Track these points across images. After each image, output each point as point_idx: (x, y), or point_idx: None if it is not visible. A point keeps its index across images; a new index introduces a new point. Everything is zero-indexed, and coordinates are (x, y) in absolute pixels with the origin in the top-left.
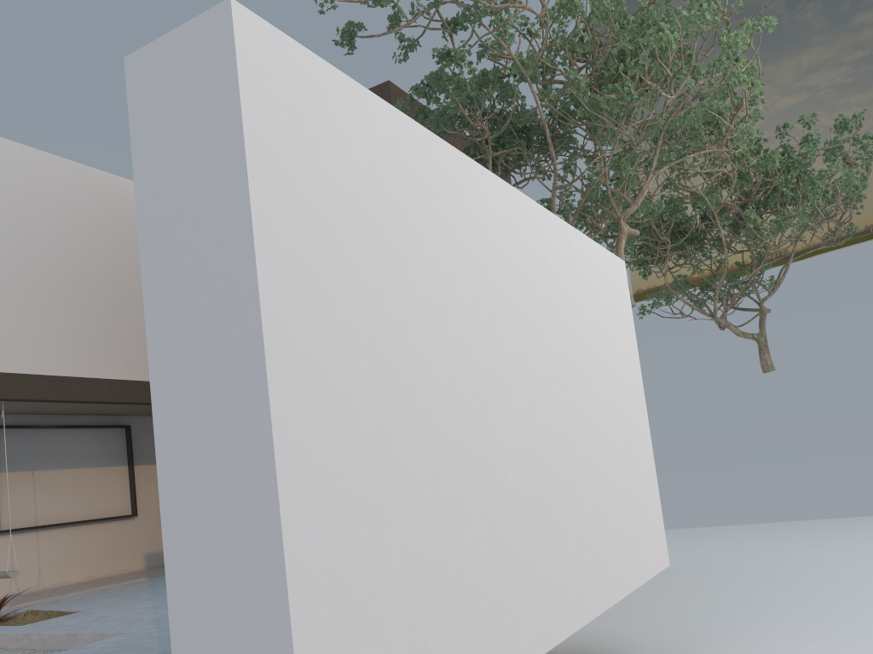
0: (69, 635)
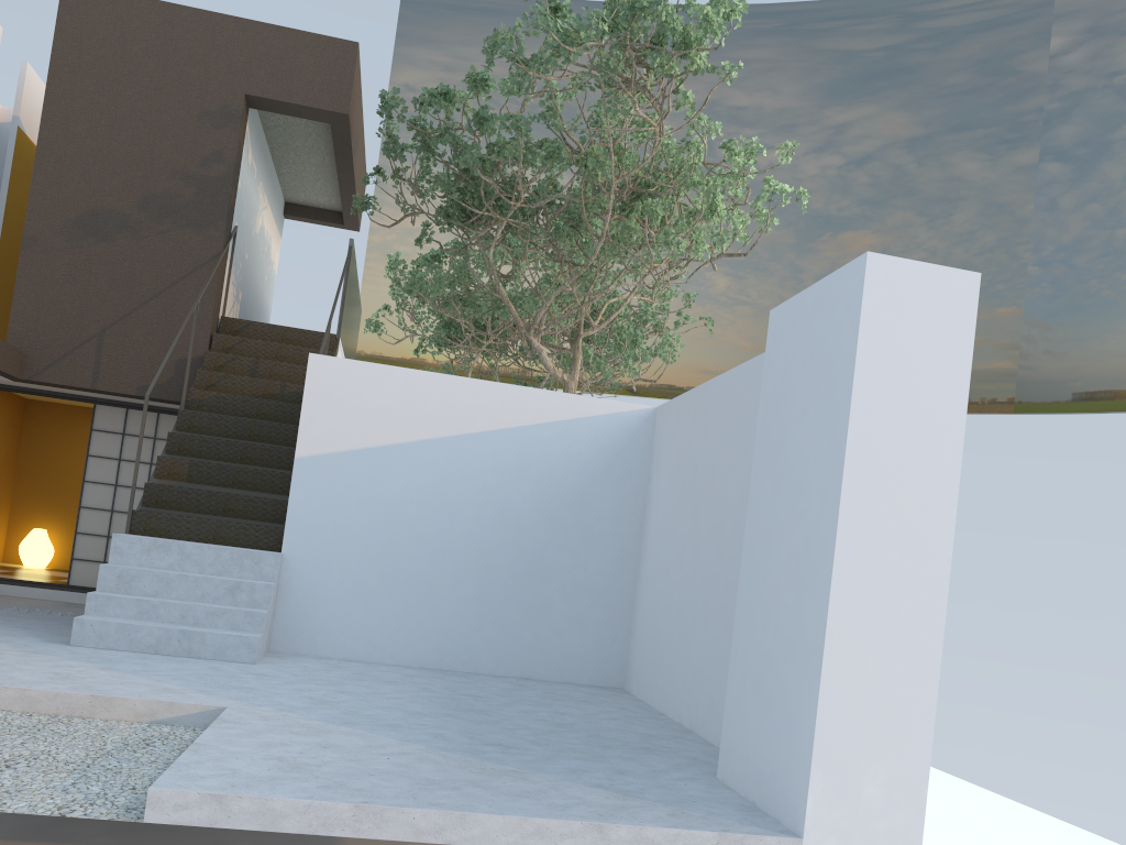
0: (96, 698)
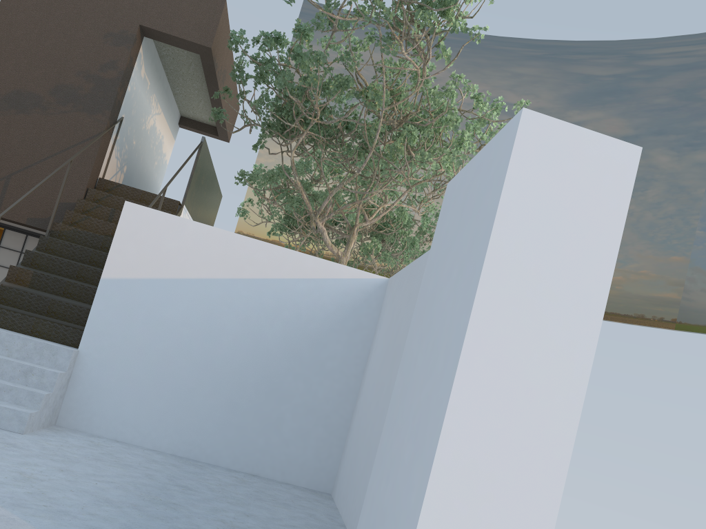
0: None
